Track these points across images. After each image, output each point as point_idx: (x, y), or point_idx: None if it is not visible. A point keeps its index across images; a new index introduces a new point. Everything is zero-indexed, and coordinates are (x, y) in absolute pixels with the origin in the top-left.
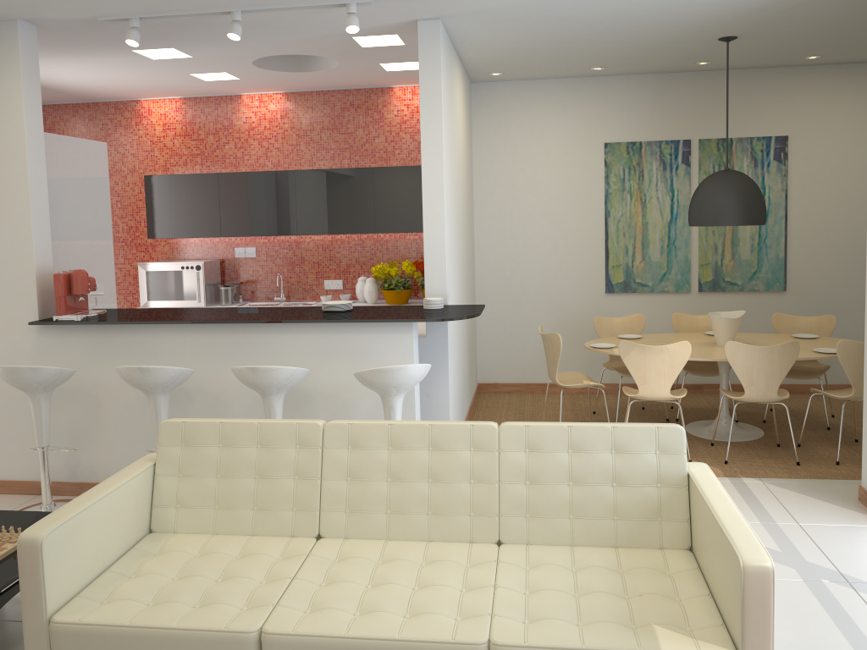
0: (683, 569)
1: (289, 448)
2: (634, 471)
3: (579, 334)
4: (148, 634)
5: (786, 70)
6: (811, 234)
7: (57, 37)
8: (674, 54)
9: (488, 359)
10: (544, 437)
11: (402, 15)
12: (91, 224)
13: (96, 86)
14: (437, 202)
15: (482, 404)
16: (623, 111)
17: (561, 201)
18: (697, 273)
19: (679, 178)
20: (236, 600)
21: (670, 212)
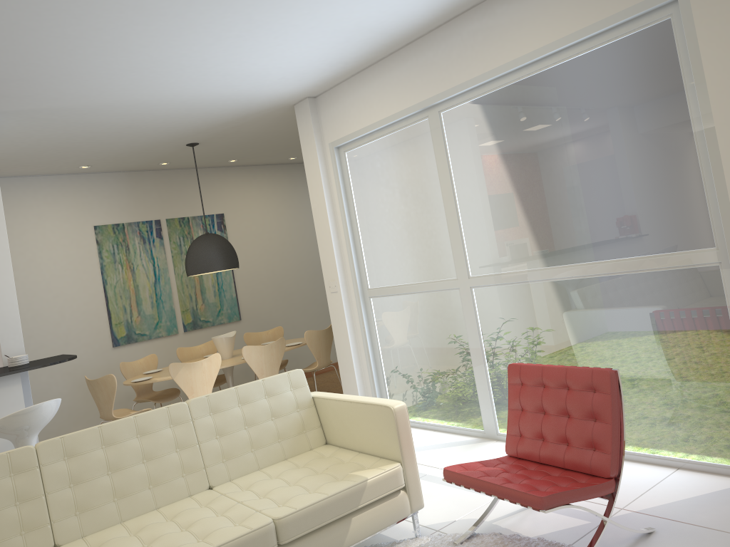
0: (333, 451)
1: (4, 479)
2: (283, 405)
3: None
4: None
5: (215, 170)
6: (249, 278)
7: None
8: (150, 155)
9: None
10: (222, 400)
11: None
12: None
13: None
14: (5, 271)
15: None
16: (105, 200)
17: (63, 277)
18: (181, 318)
19: (156, 248)
20: None
21: (154, 275)
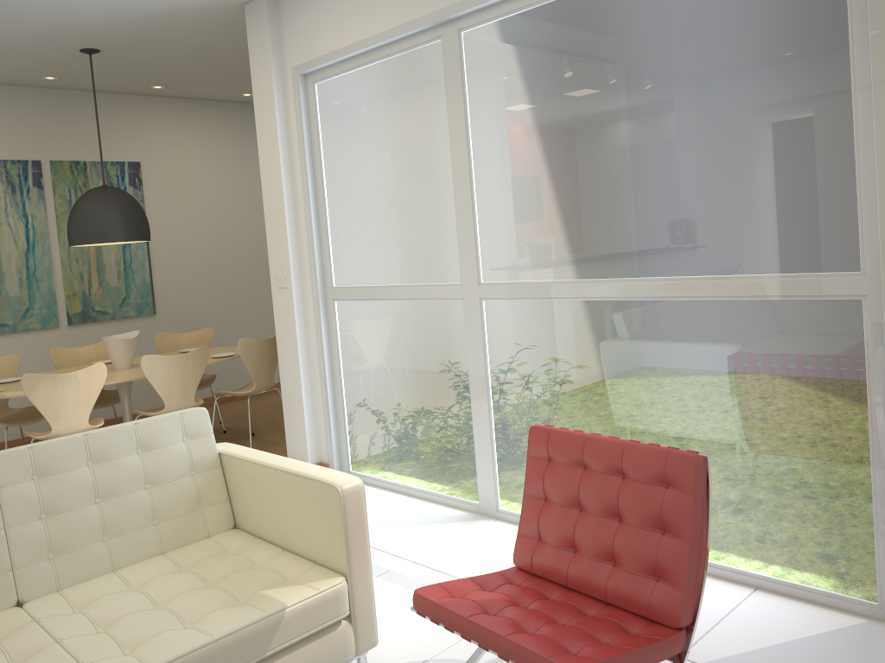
0: (242, 543)
1: None
2: (167, 465)
3: None
4: None
5: (131, 98)
6: (172, 257)
7: None
8: (24, 61)
9: None
10: (57, 456)
11: None
12: None
13: None
14: None
15: None
16: None
17: None
18: (64, 306)
19: (32, 202)
20: None
21: (26, 240)
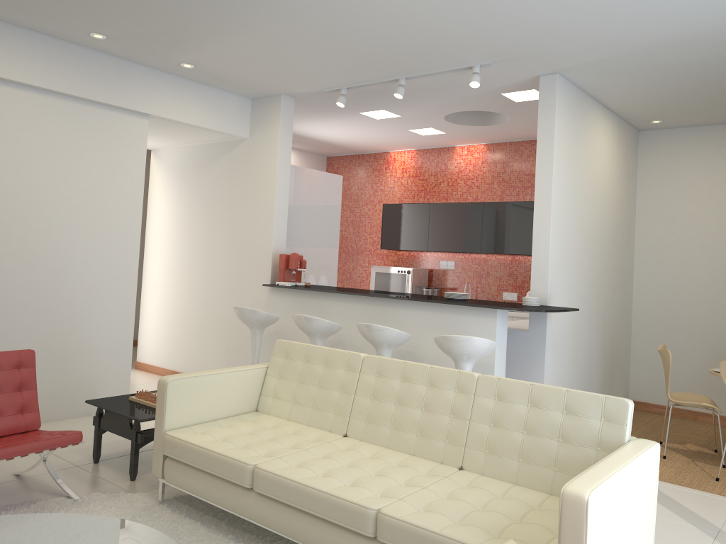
0: None
1: (341, 370)
2: (578, 432)
3: None
4: (202, 452)
5: None
6: None
7: (311, 105)
8: None
9: (640, 378)
10: (510, 390)
11: (525, 73)
12: (323, 229)
13: (356, 141)
14: (545, 219)
15: None
16: None
17: (723, 237)
18: None
19: None
20: (261, 450)
21: None
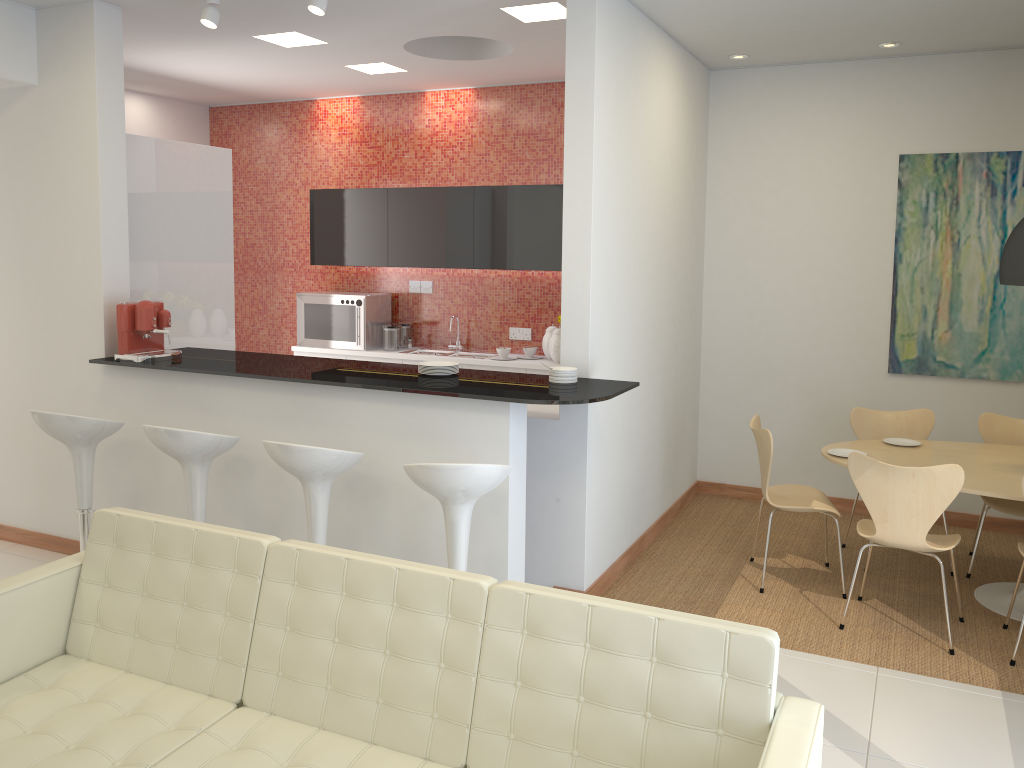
0: None
1: (226, 572)
2: (682, 700)
3: (845, 429)
4: None
5: None
6: None
7: (158, 22)
8: (1004, 18)
9: (712, 449)
10: (552, 617)
11: None
12: (203, 246)
13: (256, 83)
14: (581, 234)
15: (690, 512)
16: (932, 108)
17: (830, 238)
18: None
19: (1017, 208)
20: None
21: (998, 260)
